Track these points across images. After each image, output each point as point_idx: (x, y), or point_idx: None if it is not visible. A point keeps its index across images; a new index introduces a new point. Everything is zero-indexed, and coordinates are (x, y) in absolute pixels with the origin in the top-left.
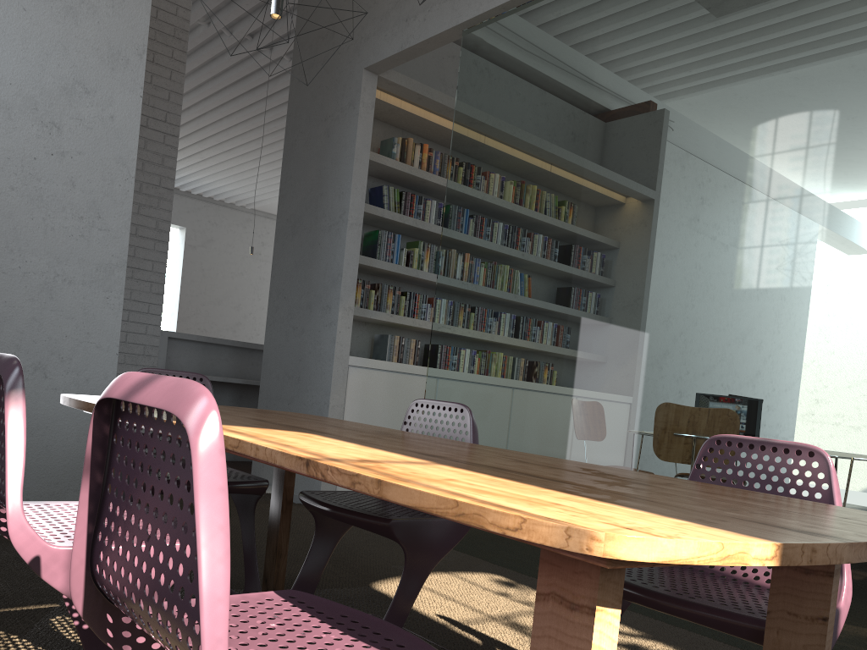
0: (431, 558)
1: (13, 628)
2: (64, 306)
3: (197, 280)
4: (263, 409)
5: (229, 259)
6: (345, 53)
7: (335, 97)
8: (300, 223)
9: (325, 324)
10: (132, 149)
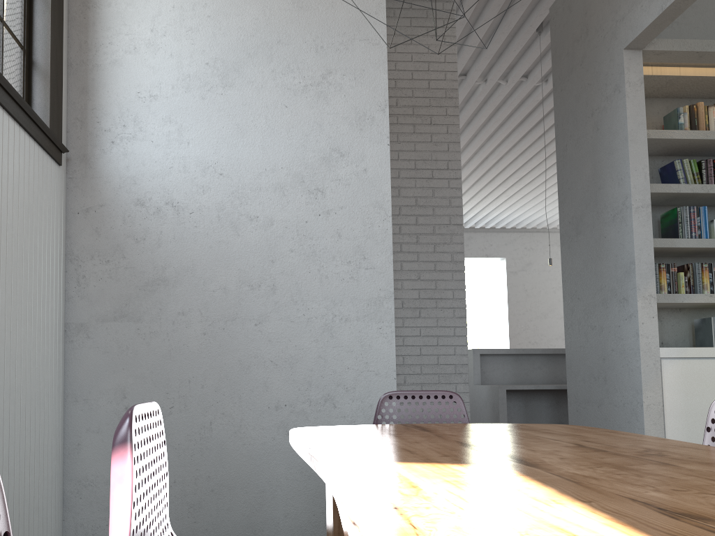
0: None
1: None
2: (343, 342)
3: (522, 300)
4: (573, 413)
5: (548, 276)
6: (601, 44)
7: (598, 90)
8: (582, 222)
9: (624, 318)
10: (386, 192)
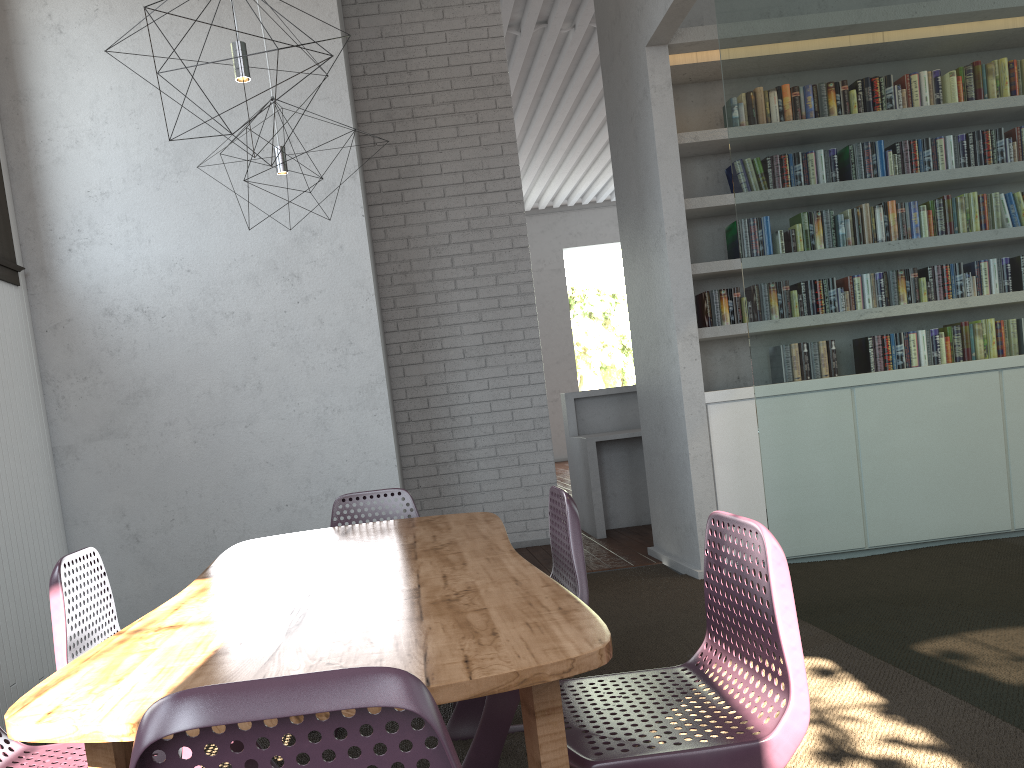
0: None
1: None
2: (339, 434)
3: None
4: (648, 467)
5: None
6: (630, 35)
7: (633, 90)
8: (635, 247)
9: (670, 361)
10: (366, 268)
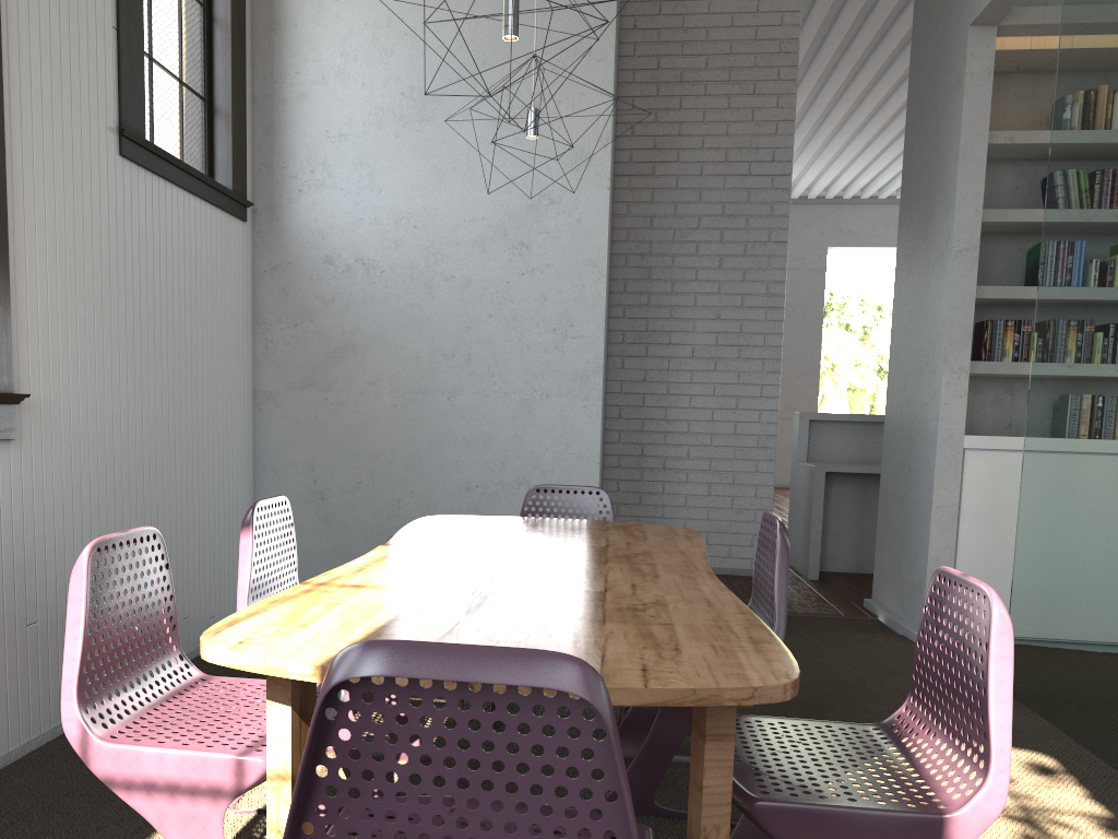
0: None
1: None
2: (543, 420)
3: None
4: (882, 509)
5: None
6: (953, 9)
7: (944, 75)
8: (913, 259)
9: (930, 394)
10: (601, 246)
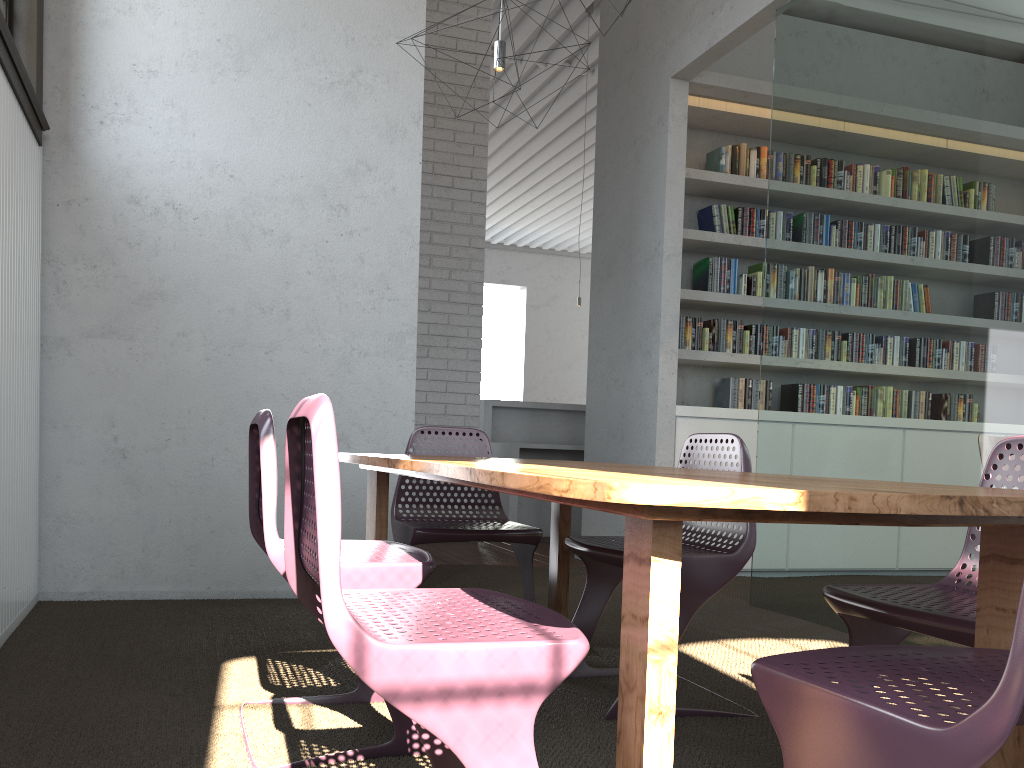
0: (694, 596)
1: (310, 664)
2: (361, 378)
3: (542, 344)
4: None
5: (576, 316)
6: (650, 65)
7: (643, 116)
8: (614, 264)
9: (646, 372)
10: (415, 216)
